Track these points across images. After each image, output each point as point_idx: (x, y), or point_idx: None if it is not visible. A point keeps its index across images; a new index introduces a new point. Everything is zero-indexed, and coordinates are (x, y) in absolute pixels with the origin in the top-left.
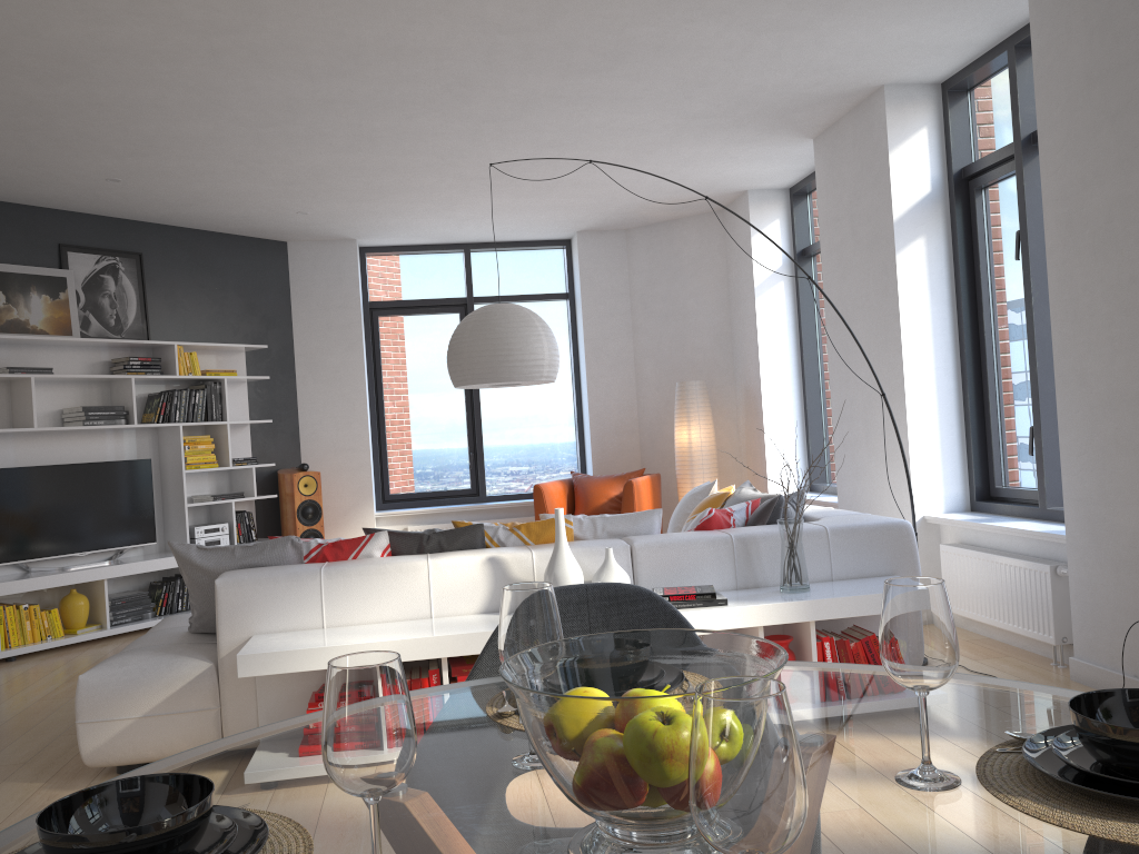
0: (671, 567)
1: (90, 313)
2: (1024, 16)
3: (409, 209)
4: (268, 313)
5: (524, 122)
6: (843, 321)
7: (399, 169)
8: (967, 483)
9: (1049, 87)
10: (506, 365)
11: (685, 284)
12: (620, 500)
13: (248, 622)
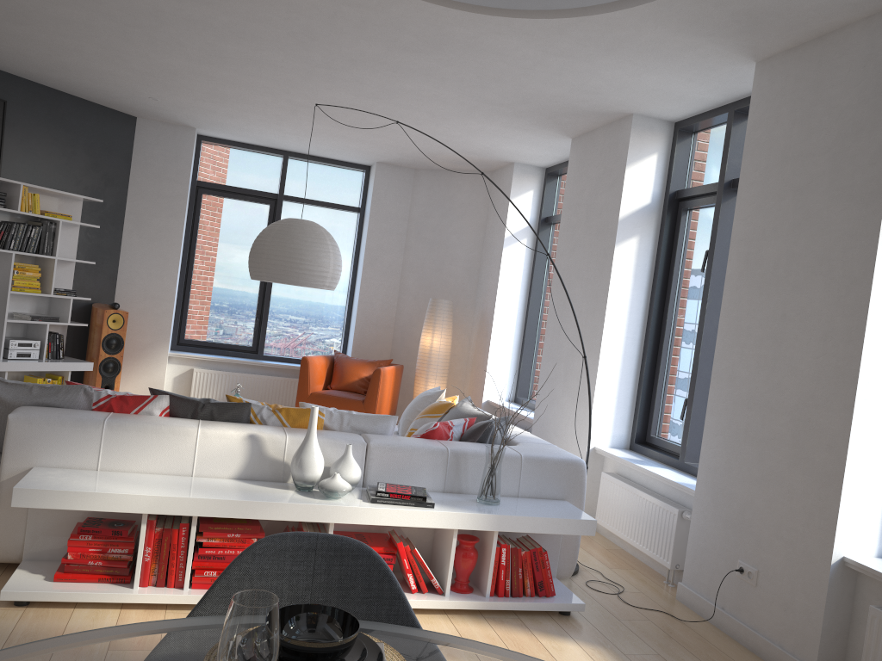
0: (396, 466)
1: None
2: (747, 91)
3: (244, 116)
4: (109, 172)
5: (351, 75)
6: (566, 294)
7: (241, 85)
8: (631, 428)
9: (754, 153)
10: (297, 271)
11: (452, 222)
12: (368, 381)
13: (31, 455)
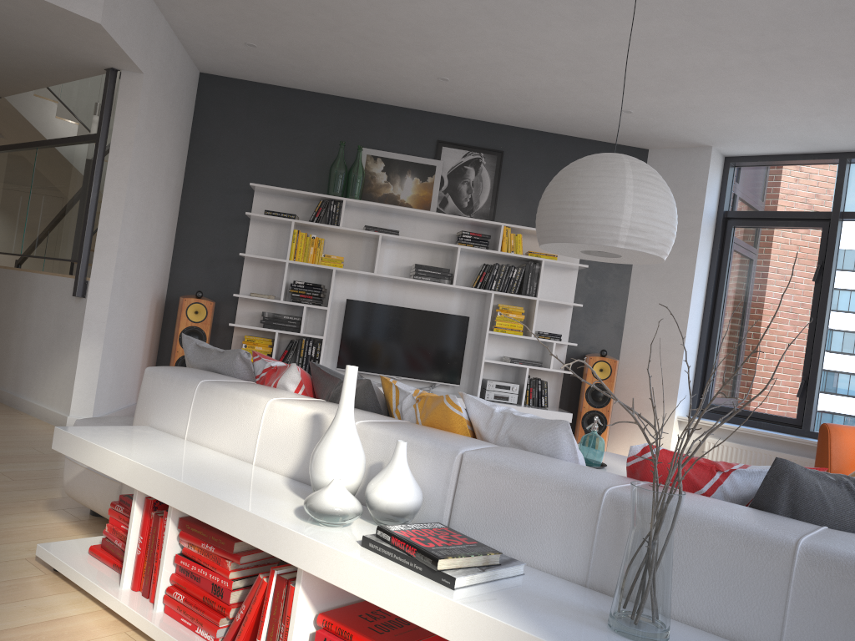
0: (498, 506)
1: (449, 195)
2: None
3: (729, 102)
4: None
5: None
6: None
7: (662, 43)
8: None
9: None
10: (568, 221)
11: None
12: None
13: (148, 412)
